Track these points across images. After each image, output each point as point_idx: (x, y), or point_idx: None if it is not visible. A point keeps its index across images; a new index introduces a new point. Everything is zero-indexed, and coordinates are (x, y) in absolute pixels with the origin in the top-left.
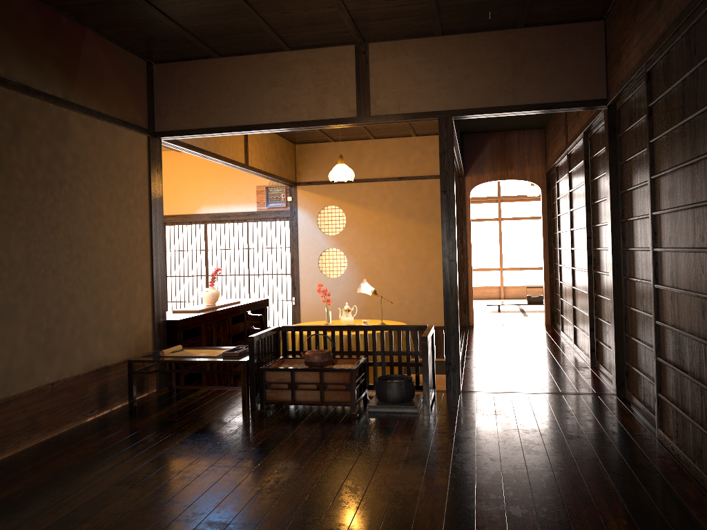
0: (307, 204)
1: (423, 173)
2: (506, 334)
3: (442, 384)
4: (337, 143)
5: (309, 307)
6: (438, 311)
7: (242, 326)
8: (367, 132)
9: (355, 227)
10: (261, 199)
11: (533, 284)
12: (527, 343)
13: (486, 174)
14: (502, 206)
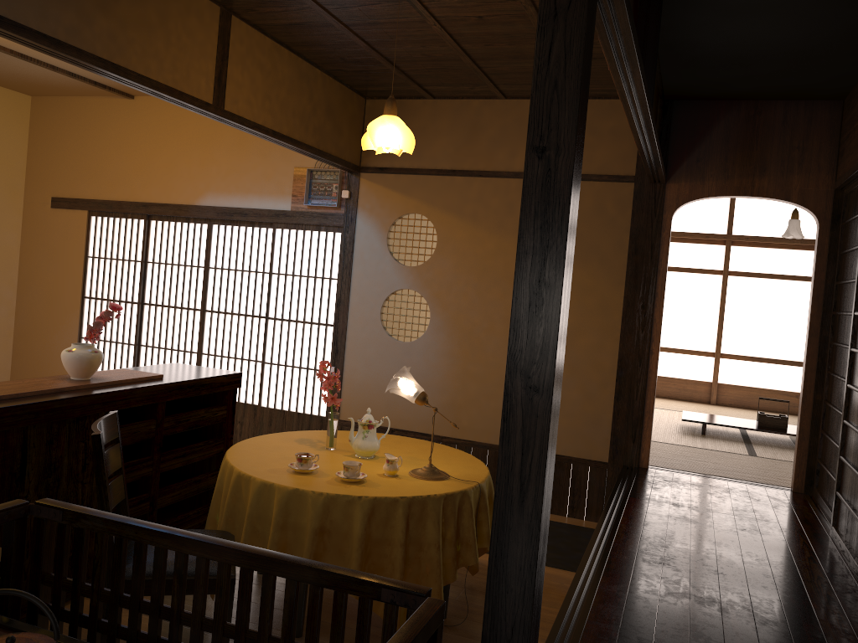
0: (374, 207)
1: (587, 169)
2: (709, 508)
3: (553, 606)
4: (439, 101)
5: (357, 388)
6: (582, 430)
7: (148, 430)
8: (485, 78)
9: (451, 256)
10: (299, 191)
11: (766, 379)
12: (754, 553)
13: (709, 181)
14: (731, 254)
